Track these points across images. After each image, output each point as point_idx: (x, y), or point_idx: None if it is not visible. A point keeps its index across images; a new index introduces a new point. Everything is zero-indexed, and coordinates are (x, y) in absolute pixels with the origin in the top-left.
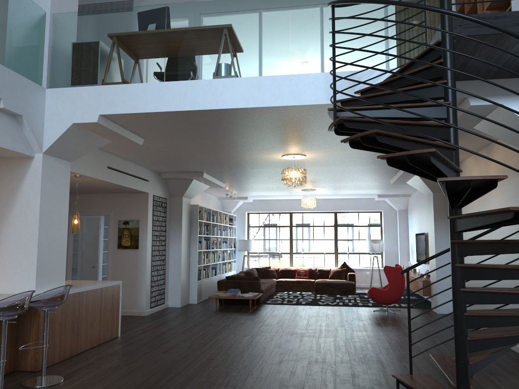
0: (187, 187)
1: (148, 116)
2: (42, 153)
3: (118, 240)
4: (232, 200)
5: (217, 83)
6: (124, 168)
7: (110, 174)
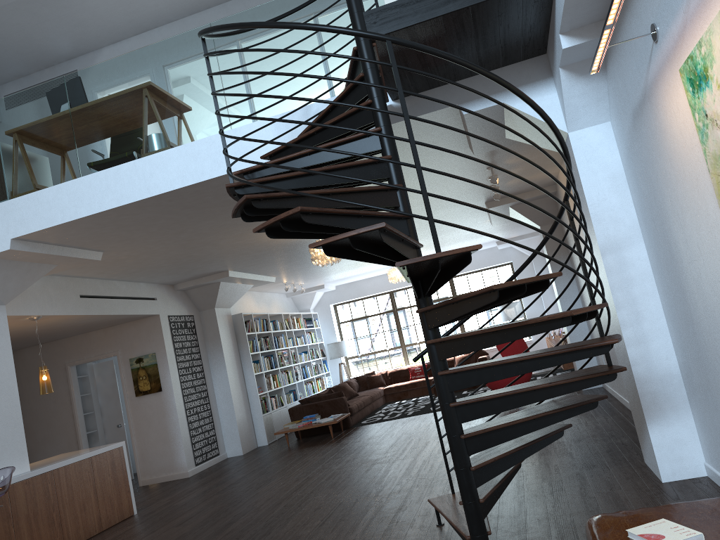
0: (216, 294)
1: (74, 226)
2: None
3: (135, 385)
4: (306, 293)
5: (143, 163)
6: (110, 292)
7: (87, 305)
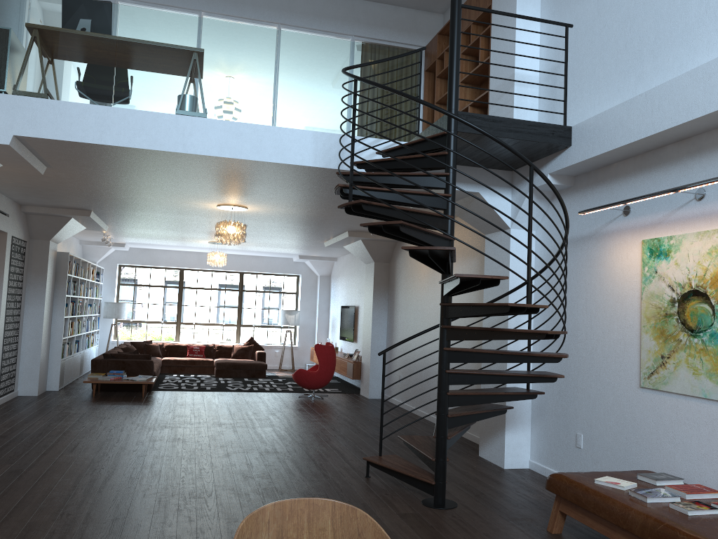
0: (60, 228)
1: (83, 146)
2: None
3: None
4: (101, 246)
5: (186, 121)
6: None
7: None
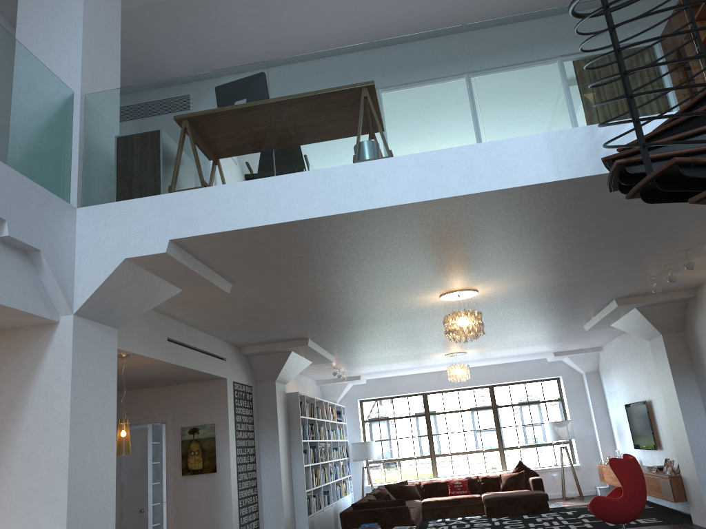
0: (282, 365)
1: (250, 236)
2: (73, 314)
3: (183, 461)
4: (338, 383)
5: (366, 168)
6: (191, 341)
7: (172, 351)
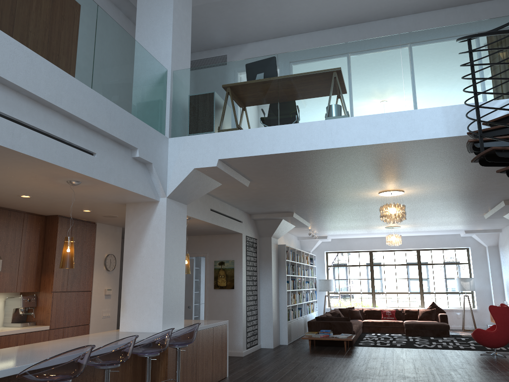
0: (276, 227)
1: (263, 159)
2: (166, 197)
3: (214, 280)
4: (311, 239)
5: (332, 123)
6: (223, 210)
7: (212, 216)
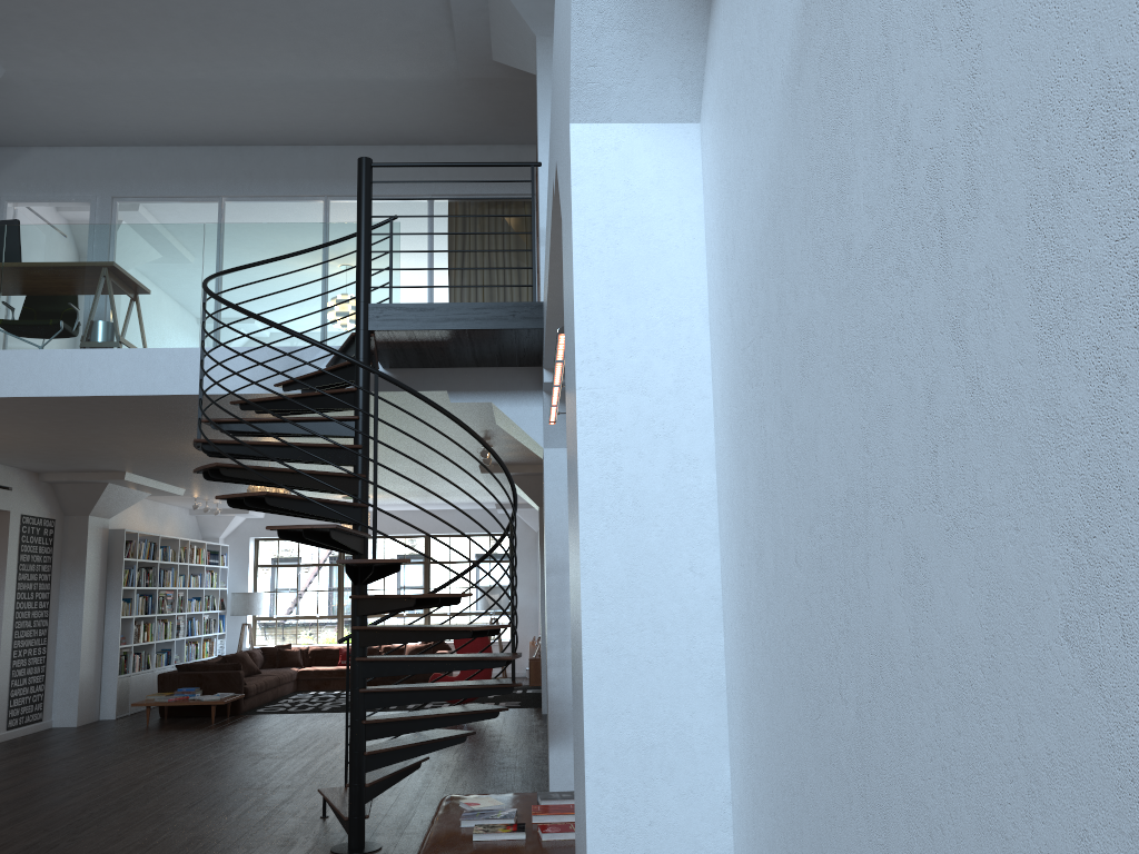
0: (98, 498)
1: None
2: None
3: None
4: (220, 515)
5: (83, 355)
6: None
7: None
